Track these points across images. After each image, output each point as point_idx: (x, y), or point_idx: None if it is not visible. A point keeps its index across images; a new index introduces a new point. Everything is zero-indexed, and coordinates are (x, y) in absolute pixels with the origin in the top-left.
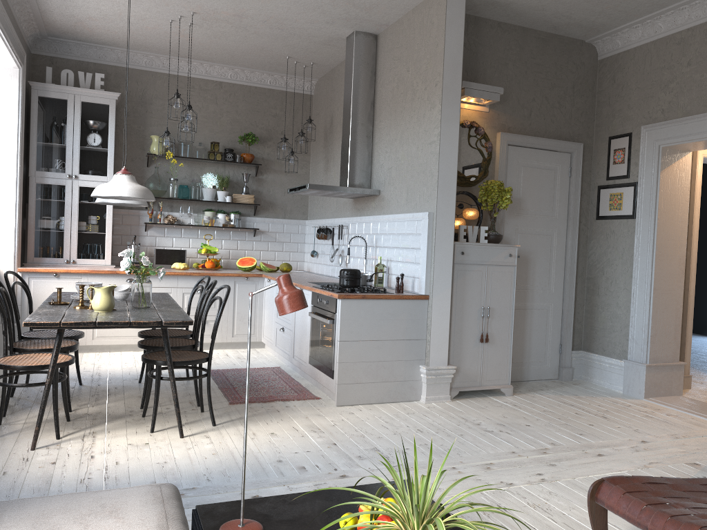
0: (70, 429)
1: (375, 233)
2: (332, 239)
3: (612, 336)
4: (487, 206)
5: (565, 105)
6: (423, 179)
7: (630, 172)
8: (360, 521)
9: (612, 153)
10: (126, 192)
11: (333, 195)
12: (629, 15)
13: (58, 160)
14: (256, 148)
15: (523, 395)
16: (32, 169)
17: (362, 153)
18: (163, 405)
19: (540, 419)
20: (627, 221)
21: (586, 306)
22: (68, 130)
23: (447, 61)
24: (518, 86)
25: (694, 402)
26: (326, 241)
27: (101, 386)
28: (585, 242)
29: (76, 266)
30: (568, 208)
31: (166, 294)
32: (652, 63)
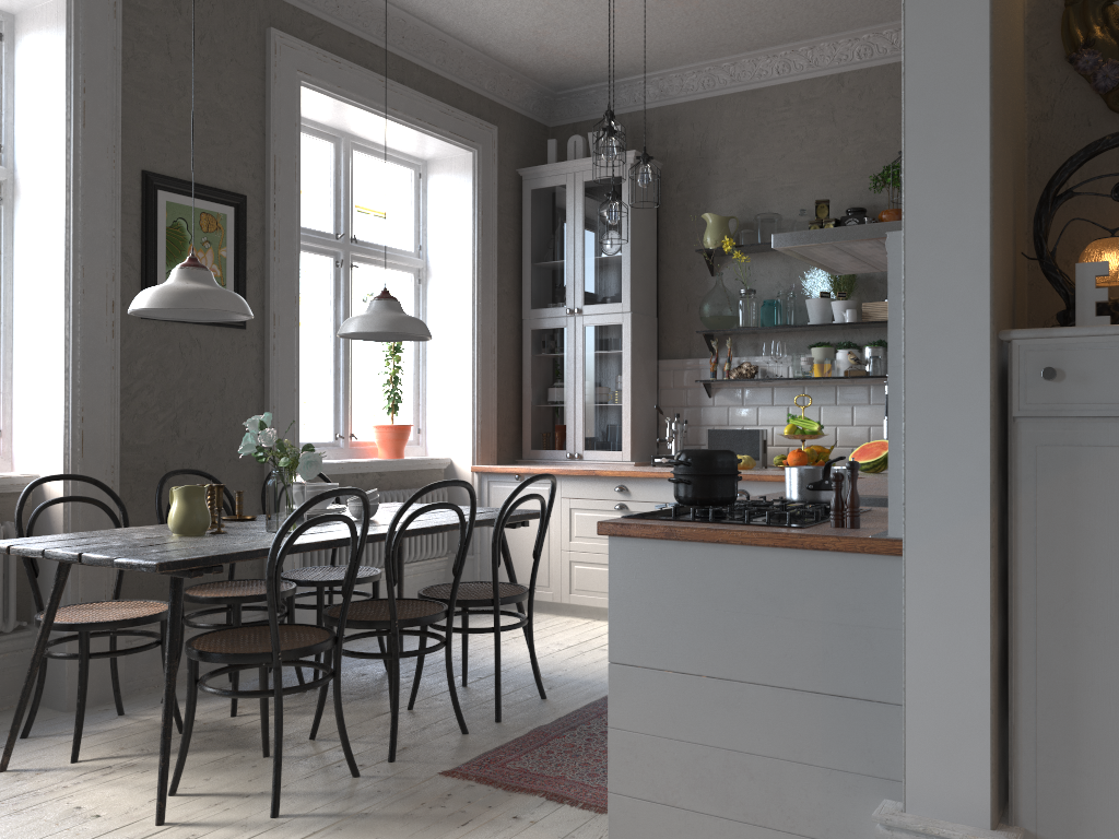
0: (135, 749)
1: None
2: None
3: None
4: None
5: None
6: None
7: None
8: None
9: None
10: (144, 300)
11: None
12: None
13: (556, 287)
14: None
15: None
16: (526, 307)
17: None
18: (357, 741)
19: None
20: None
21: None
22: (568, 235)
23: None
24: None
25: None
26: None
27: (403, 679)
28: None
29: (582, 463)
30: None
31: (524, 512)
32: None
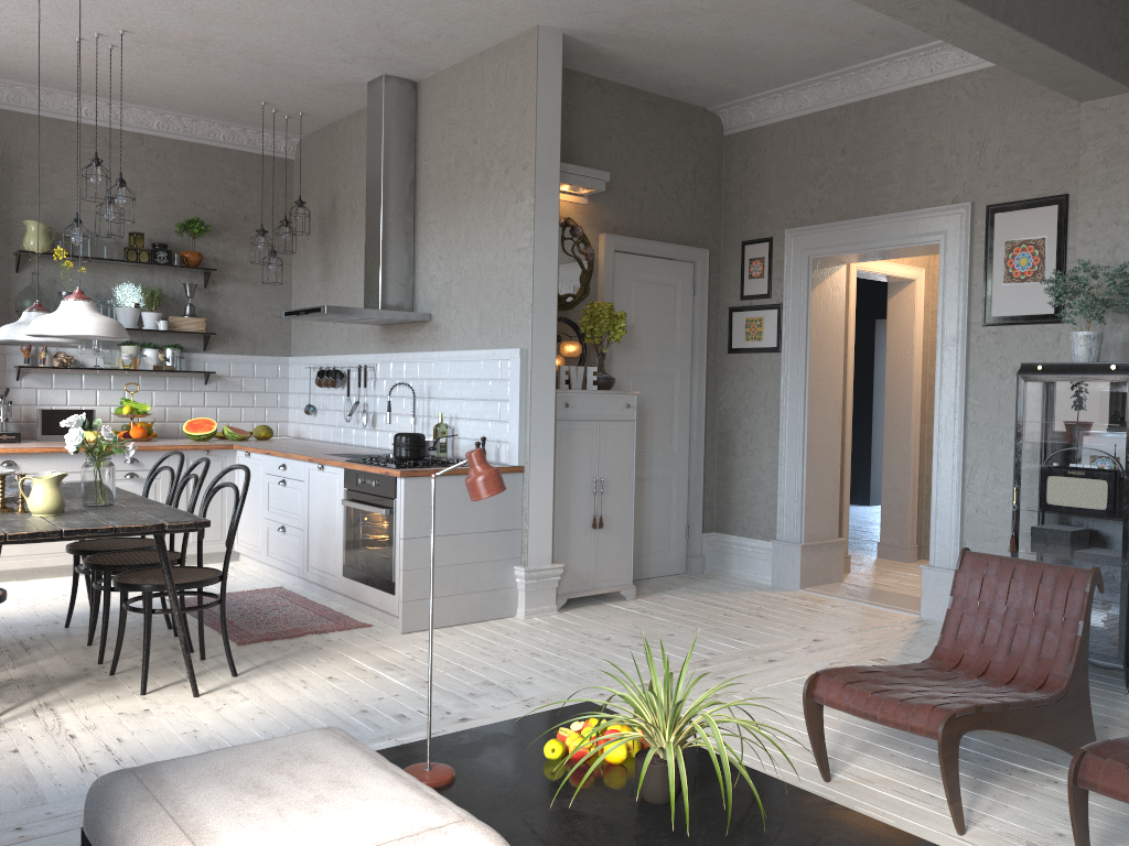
0: (3, 703)
1: (427, 378)
2: (348, 386)
3: (754, 510)
4: (593, 338)
5: (685, 196)
6: (508, 300)
7: (772, 290)
8: (574, 745)
9: (747, 264)
10: (91, 328)
11: (354, 321)
12: (768, 82)
13: None
14: (204, 243)
15: (649, 598)
16: None
17: (400, 258)
18: (132, 656)
19: (683, 626)
20: (771, 356)
21: (718, 472)
22: None
23: (540, 135)
24: (625, 169)
25: (860, 589)
26: (332, 390)
27: (2, 637)
28: (714, 384)
29: None
30: (692, 337)
31: None
32: (797, 146)
